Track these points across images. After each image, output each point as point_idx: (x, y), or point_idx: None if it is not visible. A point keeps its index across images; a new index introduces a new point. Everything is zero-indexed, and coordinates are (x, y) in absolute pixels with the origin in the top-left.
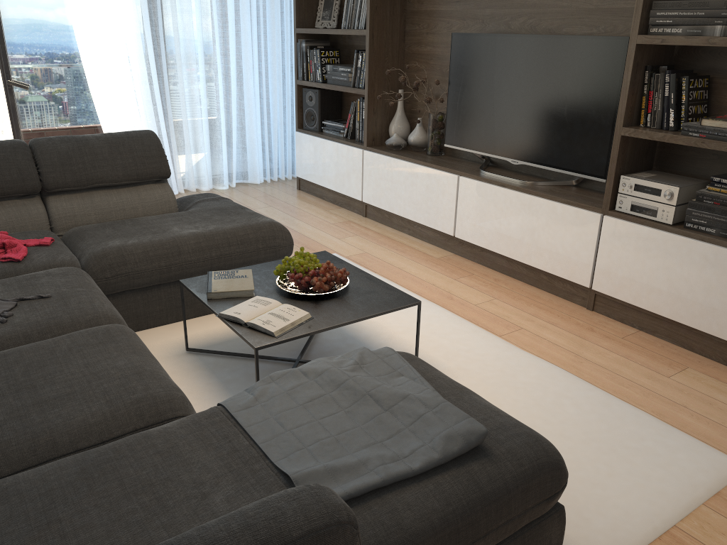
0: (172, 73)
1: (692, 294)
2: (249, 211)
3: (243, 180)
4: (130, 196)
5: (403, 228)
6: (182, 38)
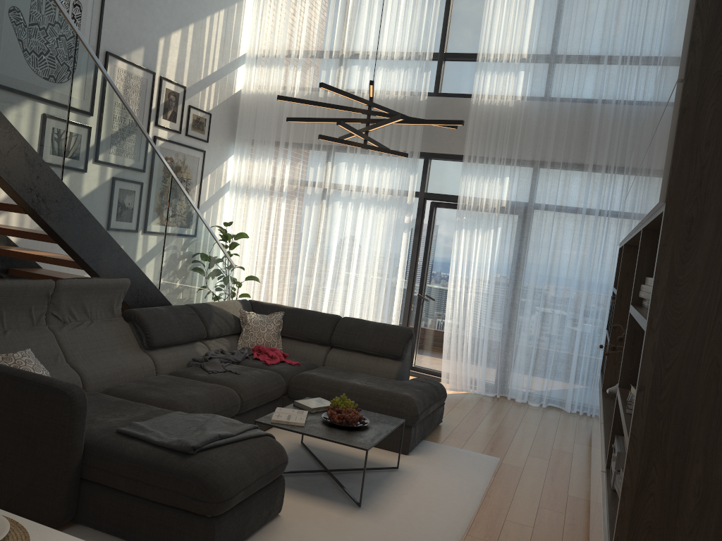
0: (515, 306)
1: None
2: (416, 389)
3: (560, 406)
4: (371, 361)
5: None
6: (528, 283)
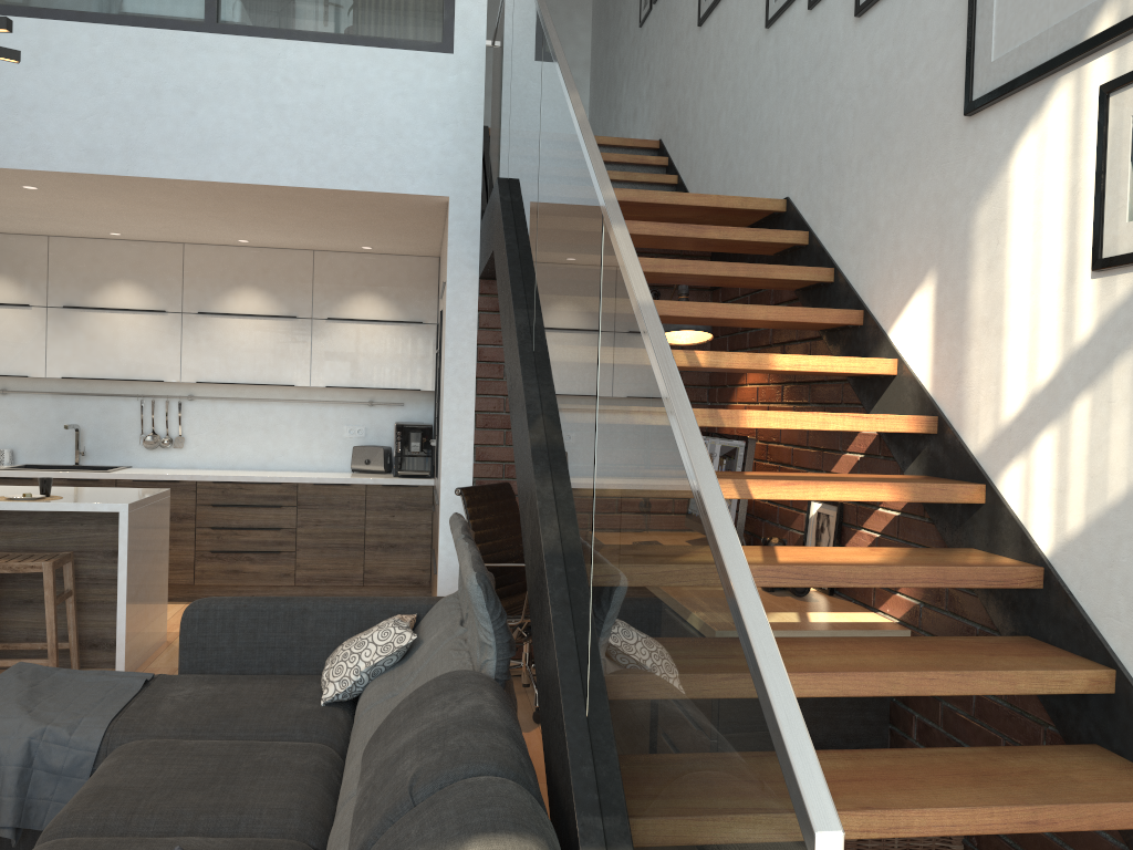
0: None
1: None
2: None
3: None
4: None
5: None
6: None
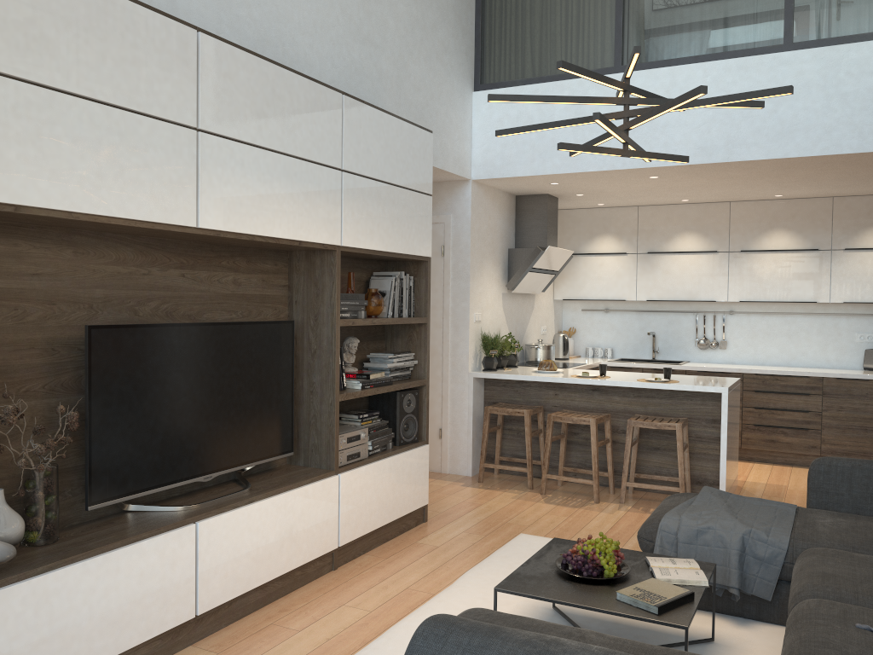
0: None
1: (388, 497)
2: None
3: None
4: None
5: None
6: None
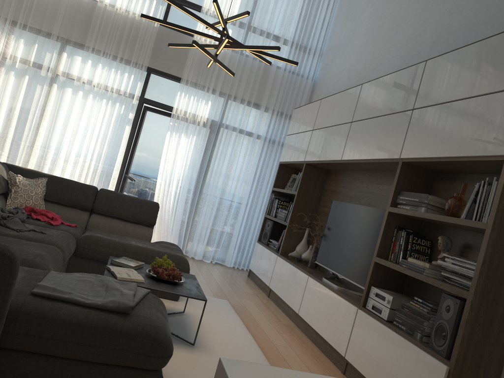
0: (202, 193)
1: (385, 367)
2: (179, 251)
3: (222, 262)
4: (130, 227)
5: (281, 306)
6: (213, 177)
